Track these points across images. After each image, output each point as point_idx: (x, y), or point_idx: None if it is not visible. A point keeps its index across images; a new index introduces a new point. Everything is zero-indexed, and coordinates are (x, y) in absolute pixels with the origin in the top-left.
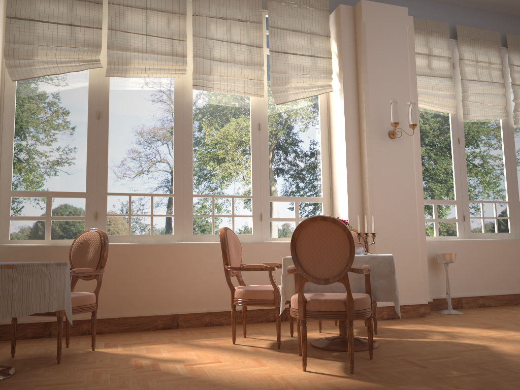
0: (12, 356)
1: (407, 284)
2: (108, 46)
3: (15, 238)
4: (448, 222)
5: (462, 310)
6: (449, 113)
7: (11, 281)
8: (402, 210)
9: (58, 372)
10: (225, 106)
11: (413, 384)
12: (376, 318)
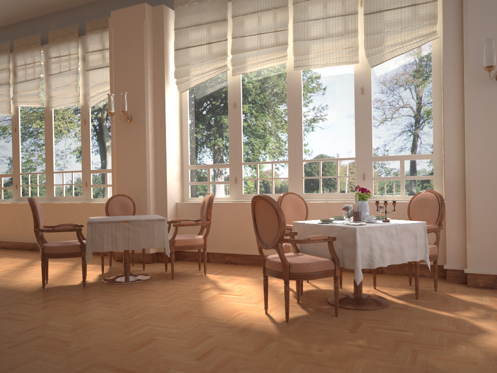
0: (165, 271)
1: None
2: (231, 53)
3: (193, 196)
4: None
5: None
6: None
7: (128, 229)
8: None
9: (160, 284)
10: (330, 77)
11: (300, 339)
12: (417, 283)
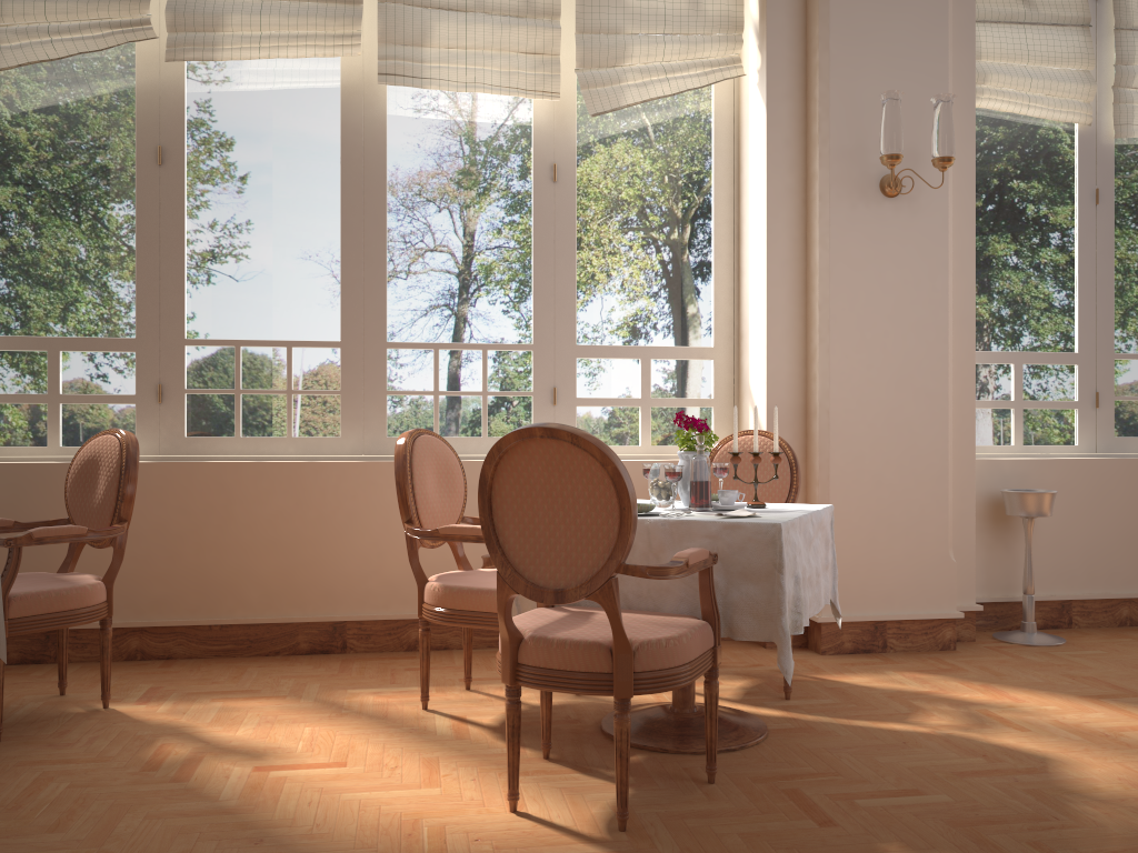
0: None
1: (910, 568)
2: None
3: None
4: (1051, 409)
5: (1068, 633)
6: (1074, 123)
7: None
8: (908, 384)
9: None
10: (469, 125)
11: None
12: None
